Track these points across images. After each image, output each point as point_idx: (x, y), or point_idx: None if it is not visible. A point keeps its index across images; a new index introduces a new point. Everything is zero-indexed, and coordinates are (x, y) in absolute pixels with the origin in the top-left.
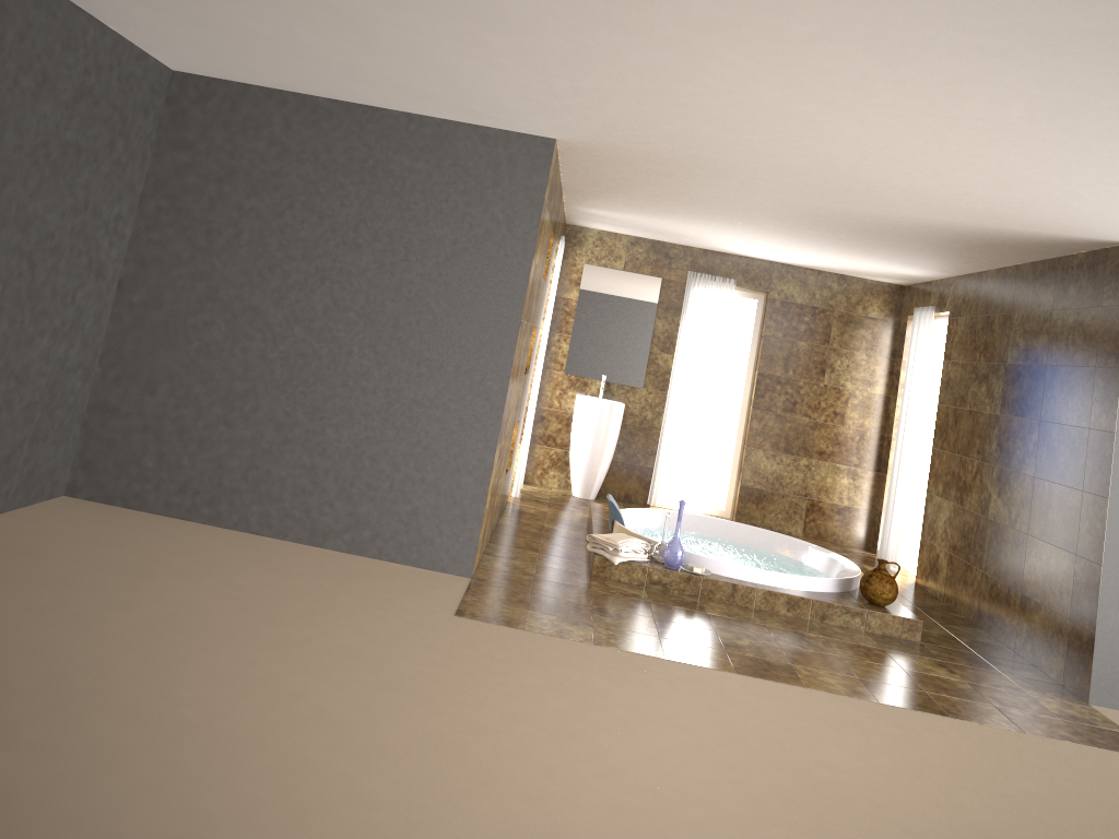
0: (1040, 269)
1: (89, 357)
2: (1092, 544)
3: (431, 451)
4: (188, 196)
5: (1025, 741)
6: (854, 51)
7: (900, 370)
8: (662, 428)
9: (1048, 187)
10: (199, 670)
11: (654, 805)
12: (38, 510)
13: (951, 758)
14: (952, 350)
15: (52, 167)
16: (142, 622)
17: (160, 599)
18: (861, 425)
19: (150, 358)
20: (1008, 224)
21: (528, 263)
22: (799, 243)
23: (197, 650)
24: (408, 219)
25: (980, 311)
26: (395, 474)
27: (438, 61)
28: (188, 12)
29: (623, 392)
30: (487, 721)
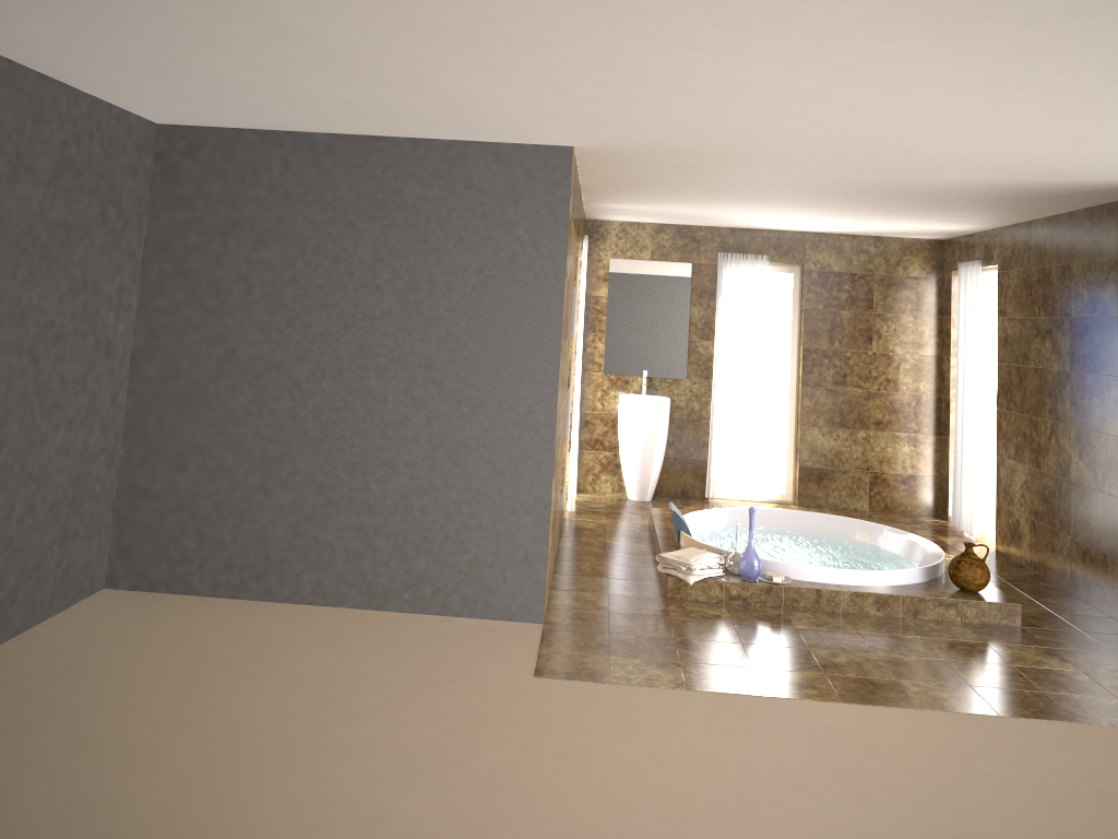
0: (1098, 215)
1: (110, 441)
2: None
3: (483, 495)
4: (192, 255)
5: None
6: (912, 31)
7: (951, 329)
8: (711, 418)
9: (1117, 139)
10: (271, 801)
11: None
12: (79, 612)
13: (1094, 779)
14: (1006, 305)
15: (42, 251)
16: (203, 744)
17: (218, 709)
18: (916, 389)
19: (175, 433)
20: (1066, 177)
21: (560, 283)
22: (833, 213)
23: (266, 773)
24: (427, 251)
25: (1034, 263)
26: (448, 524)
27: (441, 87)
28: (164, 68)
29: (666, 386)
30: (593, 817)
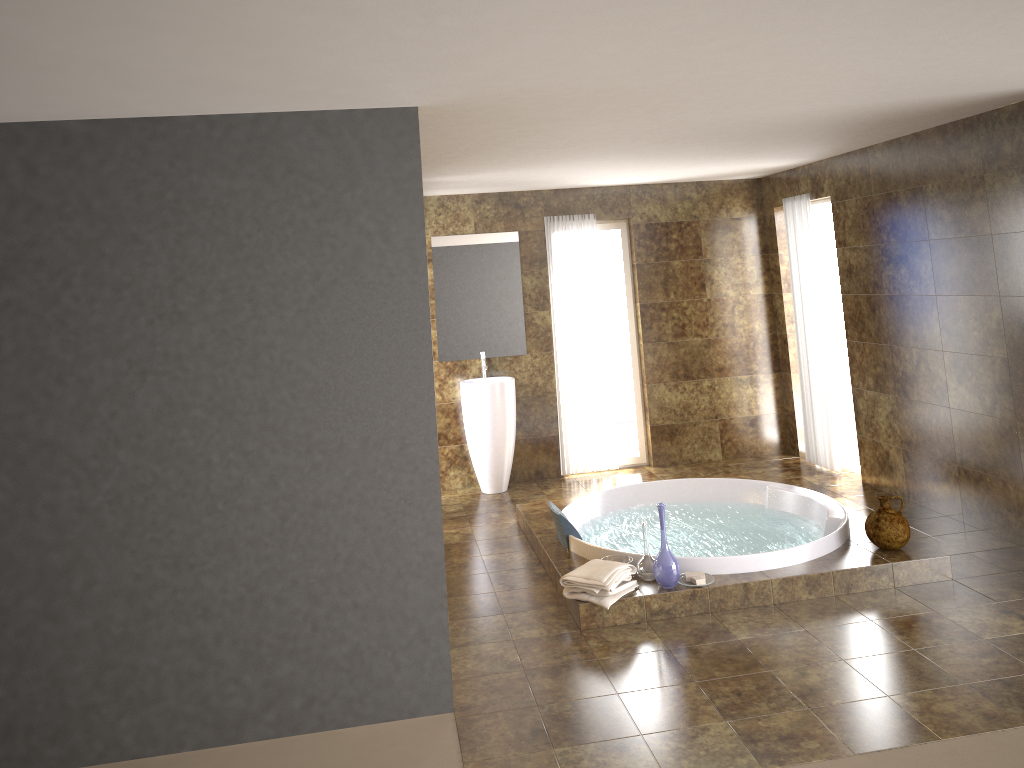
0: (952, 132)
1: None
2: None
3: (357, 563)
4: None
5: None
6: None
7: (780, 265)
8: (558, 391)
9: None
10: None
11: None
12: None
13: None
14: (846, 235)
15: None
16: None
17: None
18: (752, 330)
19: None
20: (956, 90)
21: (423, 278)
22: (672, 161)
23: None
24: (243, 260)
25: (875, 190)
26: (315, 610)
27: (254, 26)
28: None
29: (507, 364)
30: None
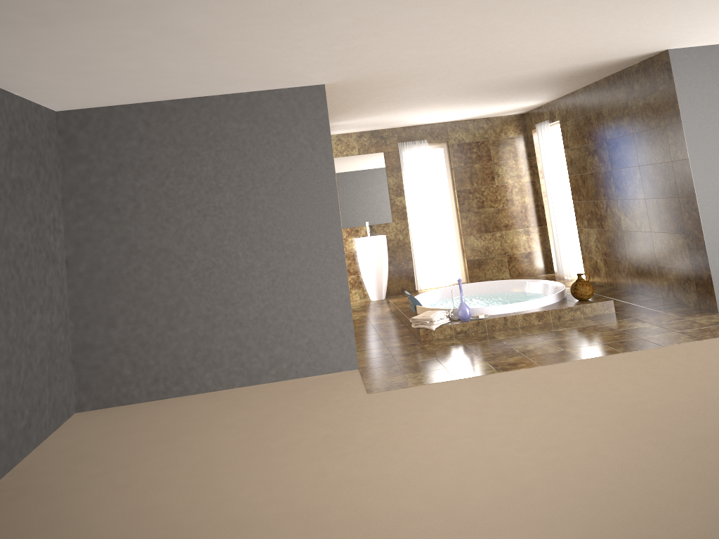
0: (612, 80)
1: (63, 317)
2: (693, 225)
3: (308, 301)
4: (95, 191)
5: (706, 344)
6: None
7: (537, 163)
8: (411, 242)
9: (628, 30)
10: (253, 483)
11: (561, 454)
12: (67, 428)
13: (680, 367)
14: (568, 142)
15: (10, 199)
16: (194, 469)
17: (192, 451)
18: (524, 202)
19: (104, 304)
20: (597, 59)
21: (332, 166)
22: (465, 106)
23: (241, 472)
24: (247, 161)
25: (580, 115)
26: (290, 323)
27: (257, 55)
28: (80, 68)
29: (381, 228)
30: (438, 445)
